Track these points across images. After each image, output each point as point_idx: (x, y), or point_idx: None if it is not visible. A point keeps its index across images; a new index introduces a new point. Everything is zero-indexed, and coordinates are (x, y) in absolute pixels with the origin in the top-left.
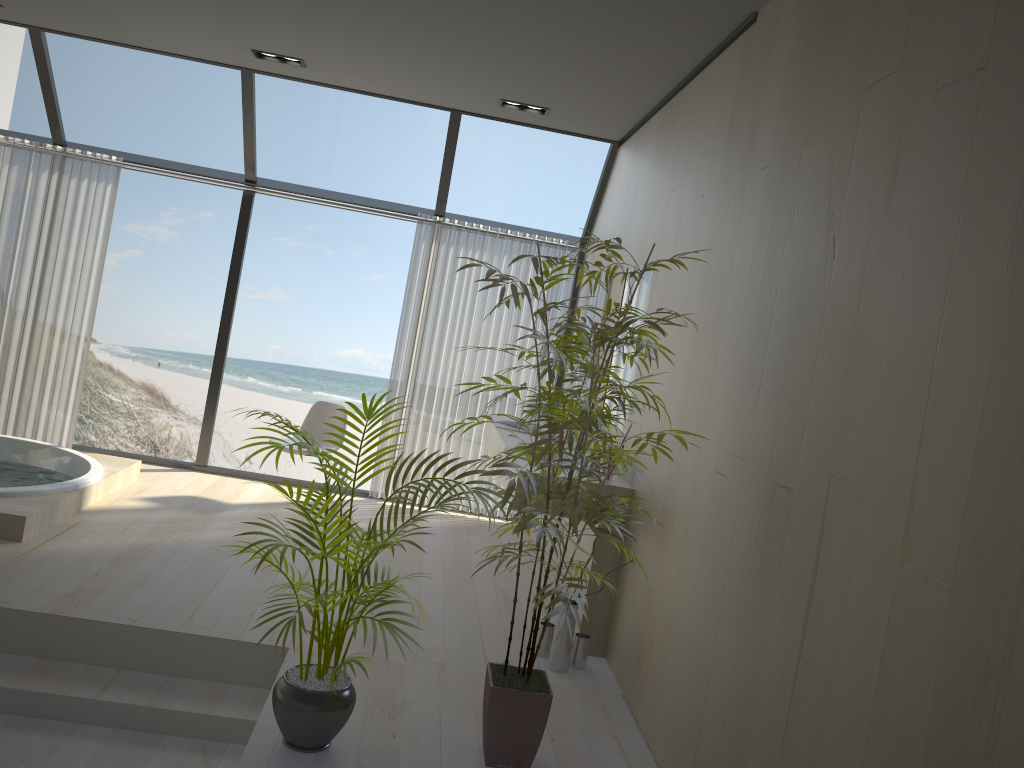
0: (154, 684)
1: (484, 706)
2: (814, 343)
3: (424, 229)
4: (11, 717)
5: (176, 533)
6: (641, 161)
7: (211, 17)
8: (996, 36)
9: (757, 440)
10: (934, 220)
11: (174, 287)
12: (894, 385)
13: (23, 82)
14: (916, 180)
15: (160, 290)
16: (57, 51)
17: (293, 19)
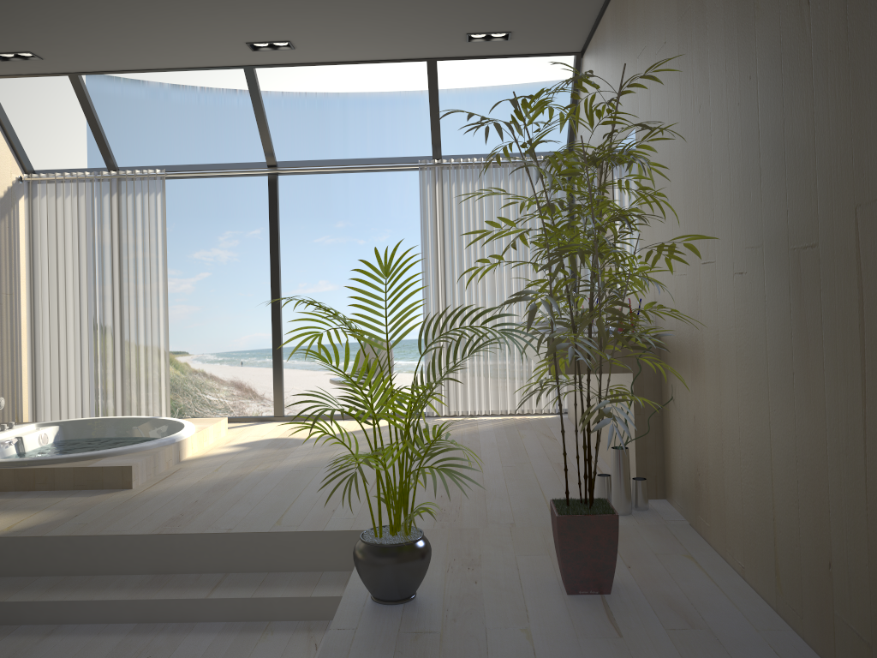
0: (256, 580)
1: (555, 540)
2: (807, 95)
3: (426, 173)
4: (137, 625)
5: (262, 464)
6: (603, 54)
7: (205, 17)
8: None
9: (769, 221)
10: None
11: (241, 297)
12: None
13: (92, 155)
14: None
15: (230, 302)
16: (113, 125)
17: None
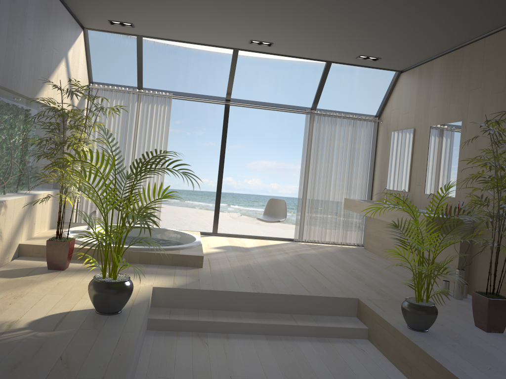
0: (309, 318)
1: (477, 309)
2: None
3: (309, 116)
4: (265, 336)
5: (248, 260)
6: (429, 78)
7: (246, 27)
8: None
9: None
10: None
11: None
12: None
13: None
14: None
15: None
16: None
17: (291, 26)
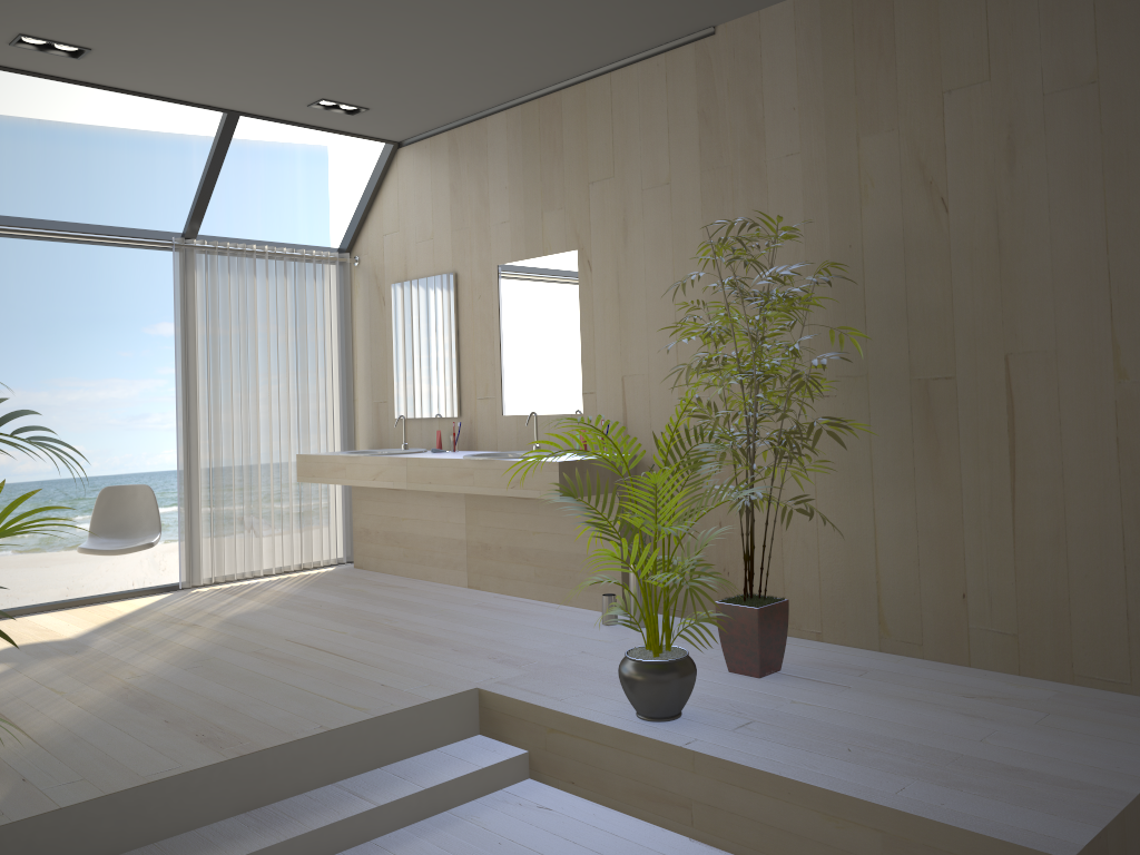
0: (387, 777)
1: (733, 635)
2: (942, 273)
3: (184, 256)
4: None
5: (114, 673)
6: (480, 160)
7: None
8: (1102, 64)
9: (878, 357)
10: (1074, 176)
11: None
12: (1065, 281)
13: None
14: (1041, 153)
15: None
16: None
17: (171, 2)
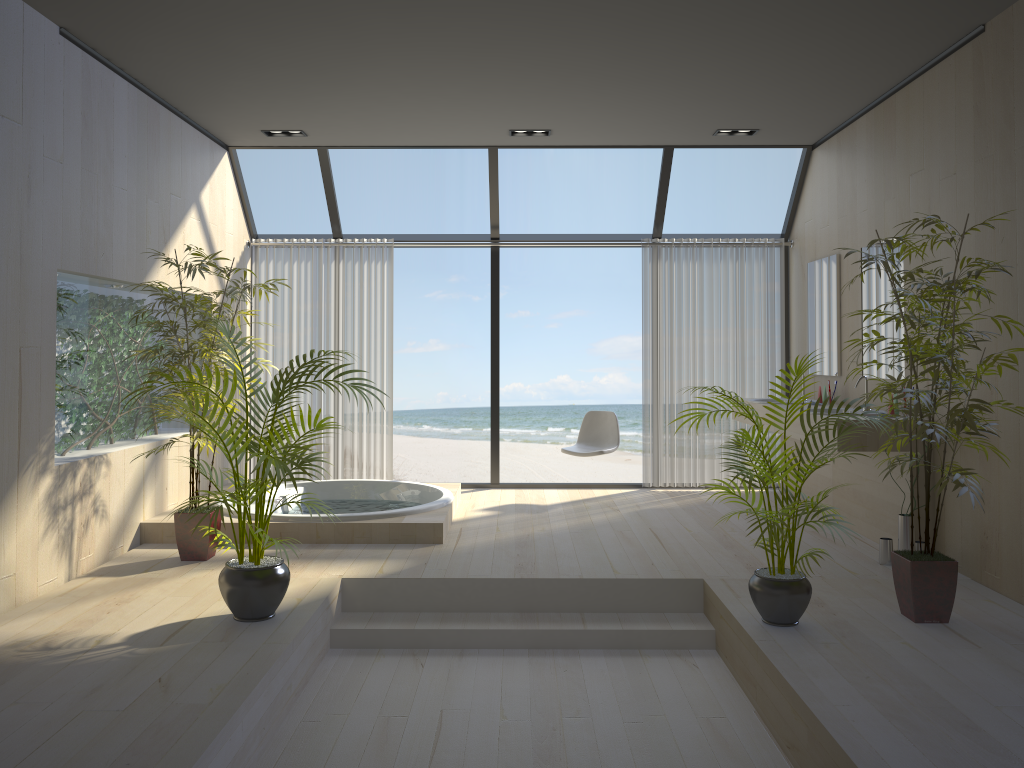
0: (613, 618)
1: (899, 581)
2: None
3: (648, 251)
4: (529, 650)
5: (535, 526)
6: (852, 157)
7: (491, 111)
8: None
9: None
10: None
11: None
12: None
13: None
14: None
15: None
16: None
17: (565, 100)
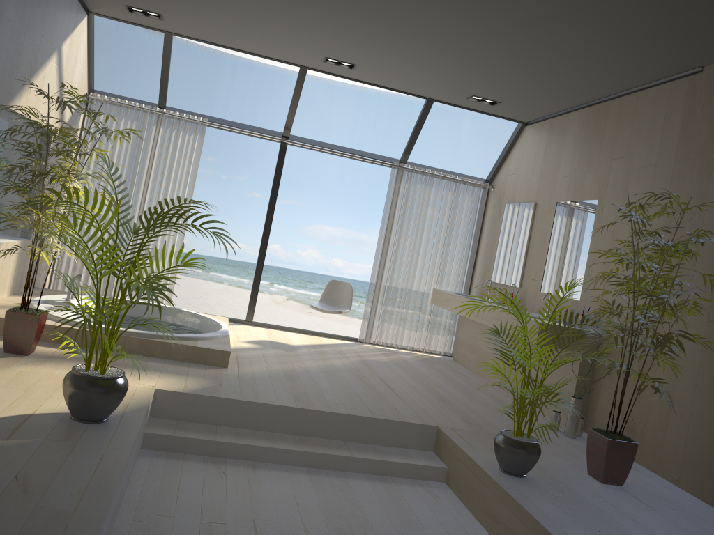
0: (369, 448)
1: (593, 451)
2: None
3: (396, 171)
4: (307, 468)
5: (293, 362)
6: (561, 138)
7: (322, 39)
8: None
9: None
10: None
11: None
12: None
13: None
14: None
15: None
16: None
17: (383, 45)
